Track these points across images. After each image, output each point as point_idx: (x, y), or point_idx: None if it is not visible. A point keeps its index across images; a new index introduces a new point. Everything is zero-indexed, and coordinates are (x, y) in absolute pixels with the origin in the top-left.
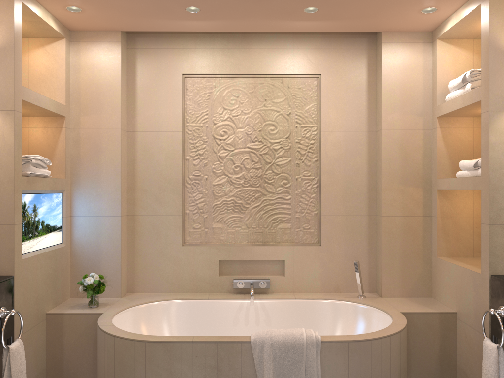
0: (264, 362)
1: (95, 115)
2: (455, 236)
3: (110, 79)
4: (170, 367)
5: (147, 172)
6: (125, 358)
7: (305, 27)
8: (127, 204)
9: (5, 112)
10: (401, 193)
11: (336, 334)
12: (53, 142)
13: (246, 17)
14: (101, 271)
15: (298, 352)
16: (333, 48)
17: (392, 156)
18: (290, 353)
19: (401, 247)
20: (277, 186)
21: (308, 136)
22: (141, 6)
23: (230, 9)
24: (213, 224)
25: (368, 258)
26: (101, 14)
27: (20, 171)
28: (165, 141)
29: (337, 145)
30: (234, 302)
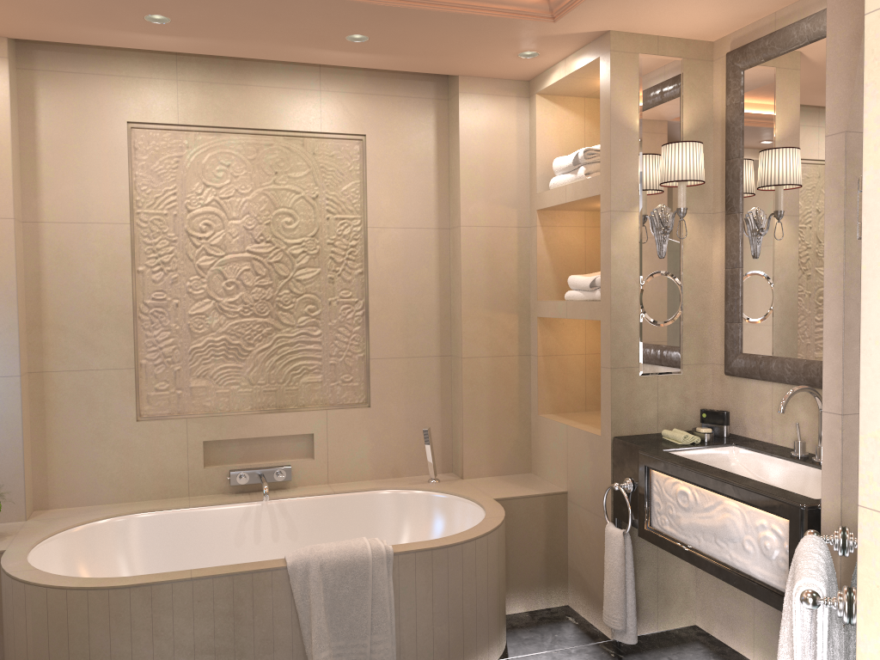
0: (311, 595)
1: None
2: (561, 383)
3: None
4: (154, 624)
5: (66, 294)
6: (70, 621)
7: (343, 60)
8: (28, 353)
9: None
10: (489, 323)
11: (399, 542)
12: None
13: (250, 38)
14: None
15: (360, 574)
16: (384, 94)
17: (475, 267)
18: (349, 576)
19: (490, 403)
20: (298, 315)
21: (347, 234)
22: (62, 4)
23: (224, 25)
24: (191, 381)
25: (441, 421)
26: None
27: None
28: (98, 240)
29: (393, 249)
30: (235, 508)
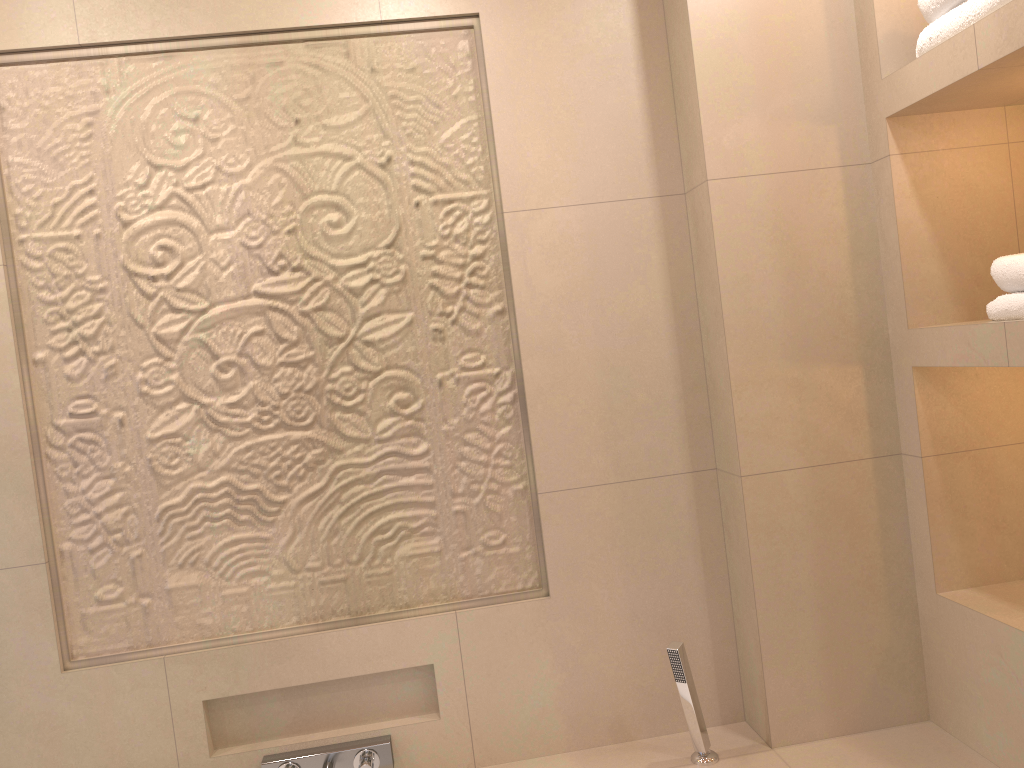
0: None
1: None
2: (986, 514)
3: None
4: None
5: None
6: None
7: None
8: None
9: None
10: (796, 391)
11: None
12: None
13: None
14: None
15: None
16: None
17: (752, 268)
18: None
19: (816, 573)
20: (377, 417)
21: (462, 233)
22: None
23: None
24: (168, 576)
25: (708, 613)
26: None
27: None
28: None
29: (565, 252)
30: None
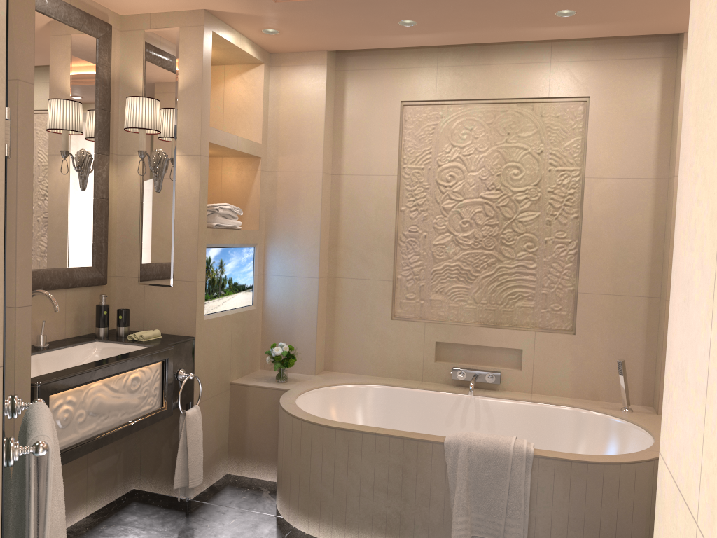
0: (457, 470)
1: (294, 156)
2: None
3: (312, 112)
4: (348, 459)
5: (353, 225)
6: (302, 442)
7: (565, 34)
8: (328, 263)
9: (191, 158)
10: None
11: None
12: (247, 187)
13: (479, 27)
14: (294, 341)
15: (501, 464)
16: (610, 59)
17: None
18: (491, 464)
19: None
20: (518, 250)
21: (566, 183)
22: (345, 23)
23: (454, 19)
24: (431, 295)
25: (644, 357)
26: (301, 34)
27: (205, 223)
28: (375, 187)
29: (608, 197)
30: (449, 396)
